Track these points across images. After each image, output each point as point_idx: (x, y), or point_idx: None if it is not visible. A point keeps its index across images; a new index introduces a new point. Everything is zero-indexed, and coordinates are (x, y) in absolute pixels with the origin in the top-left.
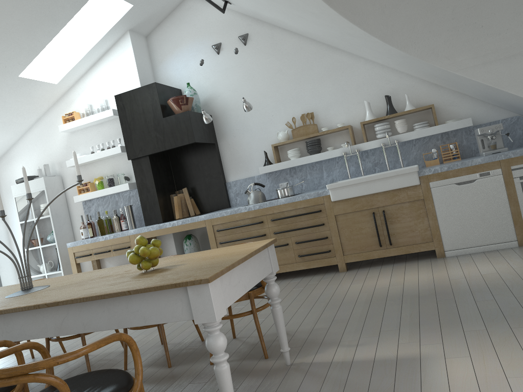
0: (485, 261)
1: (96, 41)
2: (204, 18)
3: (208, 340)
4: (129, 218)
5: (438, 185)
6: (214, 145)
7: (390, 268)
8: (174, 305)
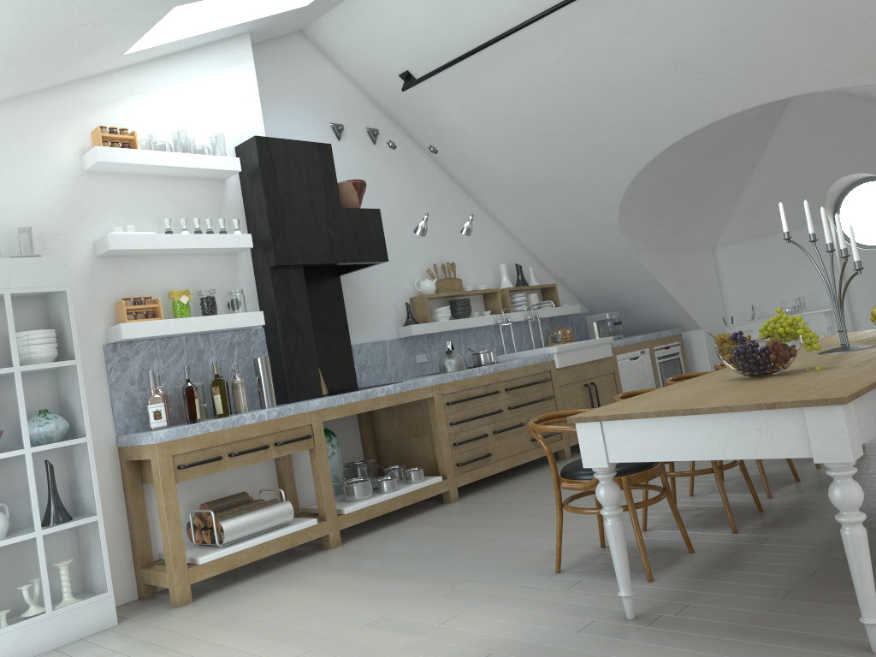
0: None
1: (233, 22)
2: (320, 77)
3: None
4: (272, 383)
5: (621, 358)
6: (339, 278)
7: None
8: None
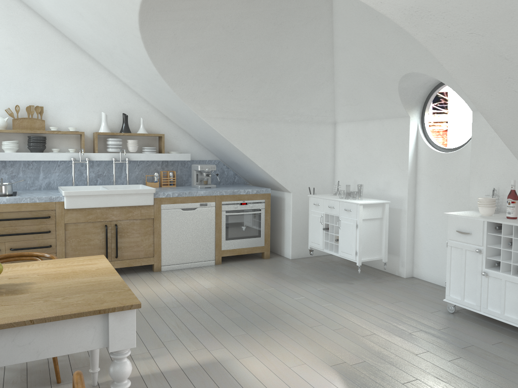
0: (199, 276)
1: None
2: None
3: (118, 368)
4: None
5: (168, 207)
6: None
7: None
8: (85, 333)
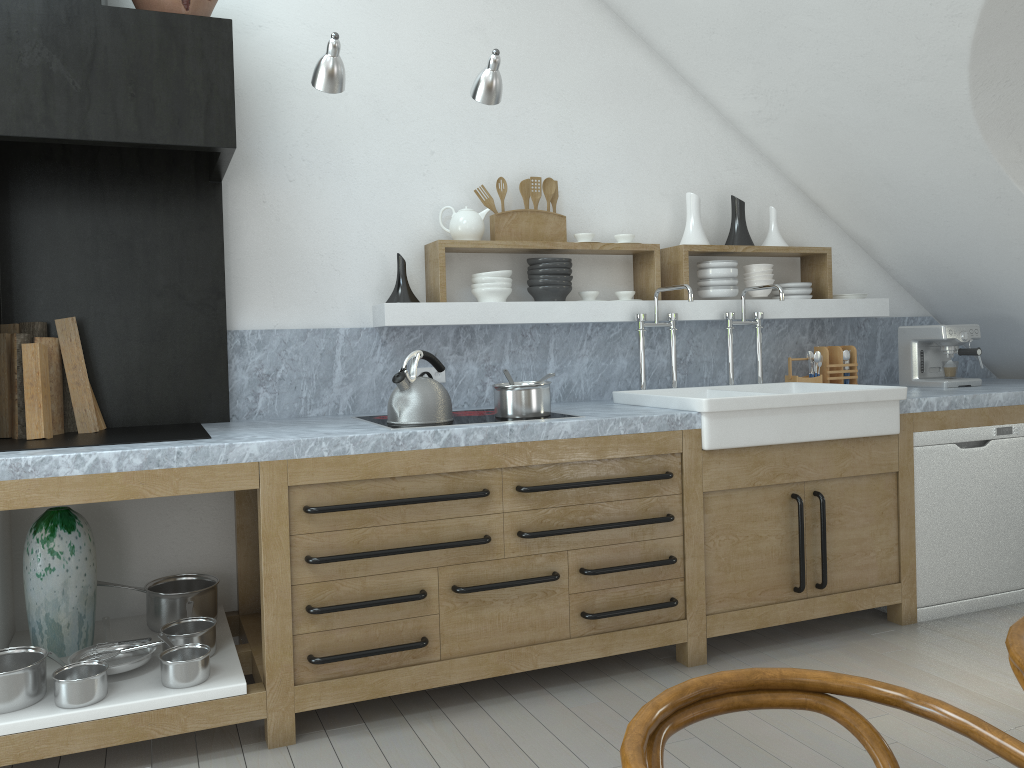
0: None
1: None
2: None
3: None
4: None
5: (928, 441)
6: (217, 187)
7: (836, 654)
8: None
